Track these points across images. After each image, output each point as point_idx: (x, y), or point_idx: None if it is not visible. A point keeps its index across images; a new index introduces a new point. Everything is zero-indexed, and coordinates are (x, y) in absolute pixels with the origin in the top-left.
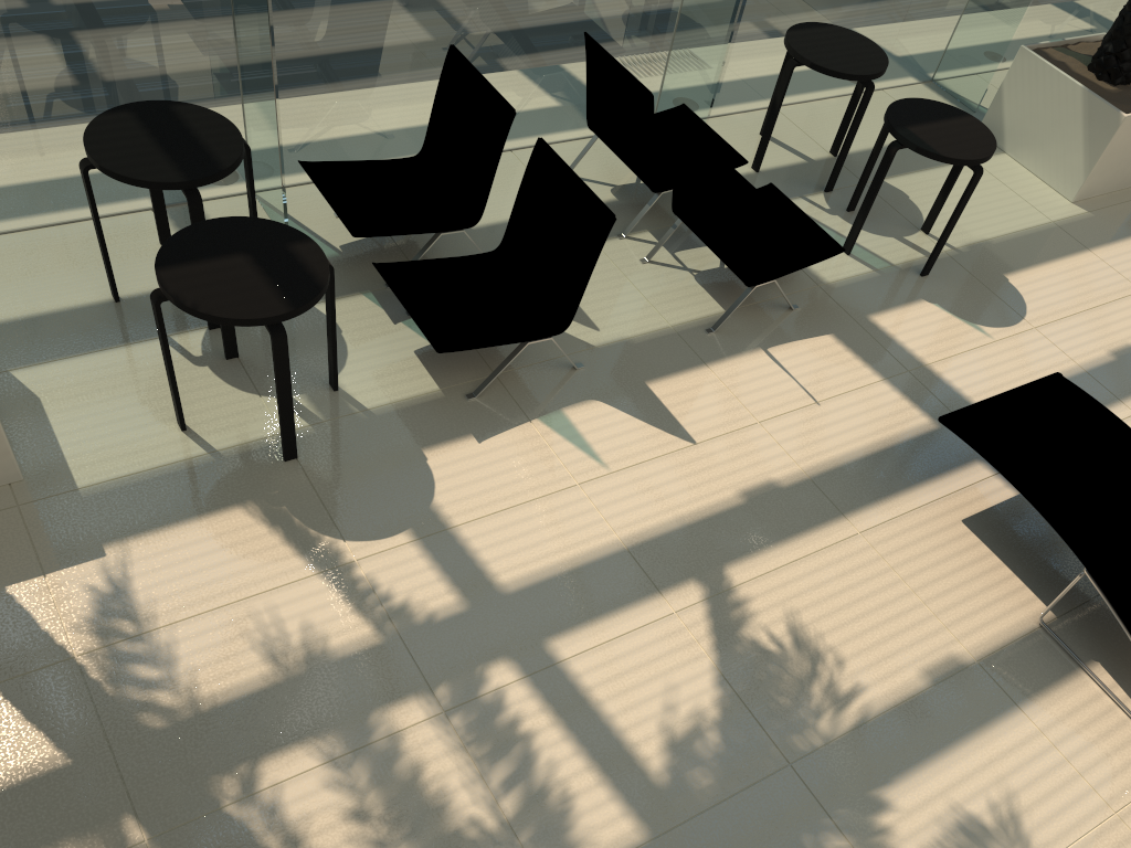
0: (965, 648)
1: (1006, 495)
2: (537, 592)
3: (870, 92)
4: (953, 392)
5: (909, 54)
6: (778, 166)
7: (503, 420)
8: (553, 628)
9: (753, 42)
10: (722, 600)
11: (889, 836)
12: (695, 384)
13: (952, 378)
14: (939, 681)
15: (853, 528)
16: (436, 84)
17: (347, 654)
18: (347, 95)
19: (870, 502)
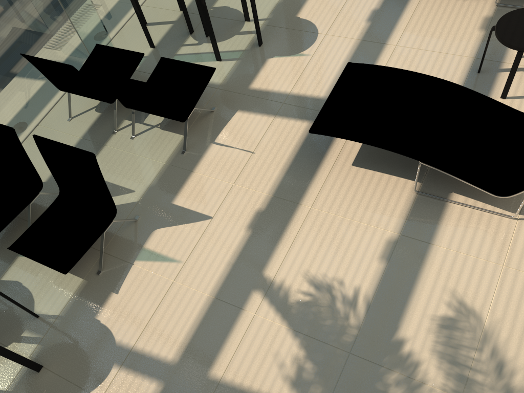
0: (391, 231)
1: None
2: (189, 352)
3: None
4: (309, 98)
5: None
6: (162, 37)
7: (121, 273)
8: (207, 365)
9: None
10: (272, 291)
11: (413, 355)
12: (194, 186)
13: (305, 91)
14: (389, 258)
15: (307, 207)
16: None
17: None
18: None
19: (307, 187)
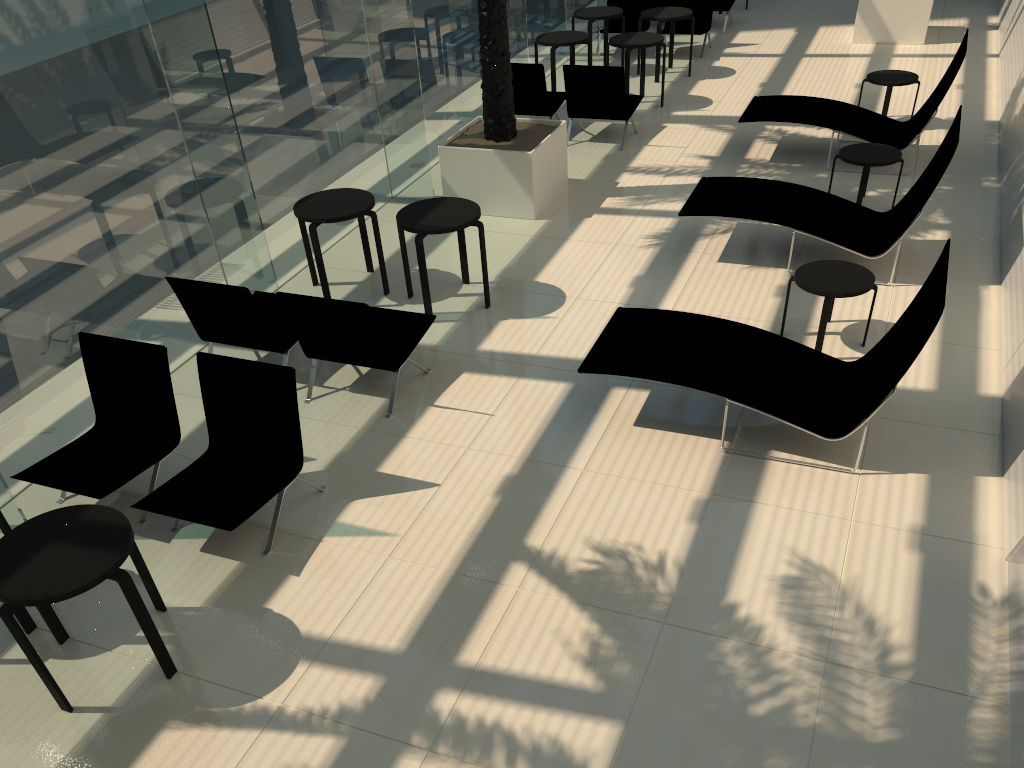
0: (699, 491)
1: (644, 395)
2: (422, 637)
3: (375, 217)
4: (564, 360)
5: (369, 188)
6: (342, 297)
7: (302, 552)
8: (453, 650)
9: (271, 230)
10: (540, 561)
11: (752, 619)
12: (408, 451)
13: (556, 352)
14: (701, 519)
15: (577, 470)
16: (75, 369)
17: (330, 764)
18: (14, 412)
19: (574, 449)
